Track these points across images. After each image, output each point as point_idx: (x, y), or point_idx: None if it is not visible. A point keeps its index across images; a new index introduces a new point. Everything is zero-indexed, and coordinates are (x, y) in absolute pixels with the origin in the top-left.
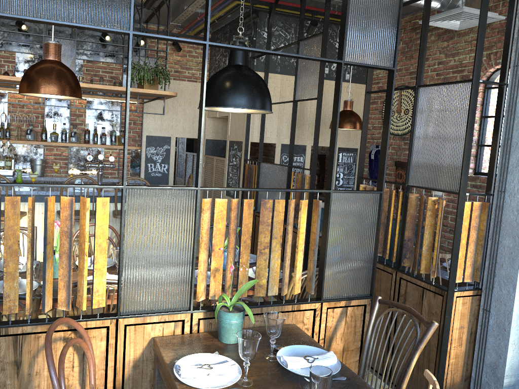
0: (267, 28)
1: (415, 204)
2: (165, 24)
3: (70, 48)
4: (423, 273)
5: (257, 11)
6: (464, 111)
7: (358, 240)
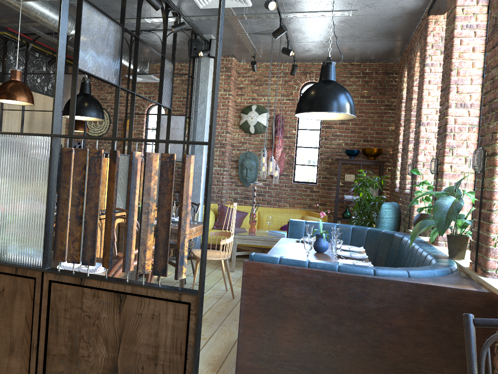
0: (12, 52)
1: None
2: None
3: None
4: None
5: (9, 40)
6: (182, 127)
7: None
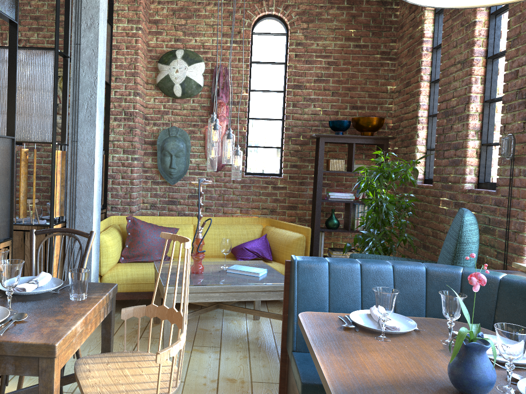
0: None
1: None
2: None
3: None
4: (23, 218)
5: None
6: (49, 73)
7: (0, 184)
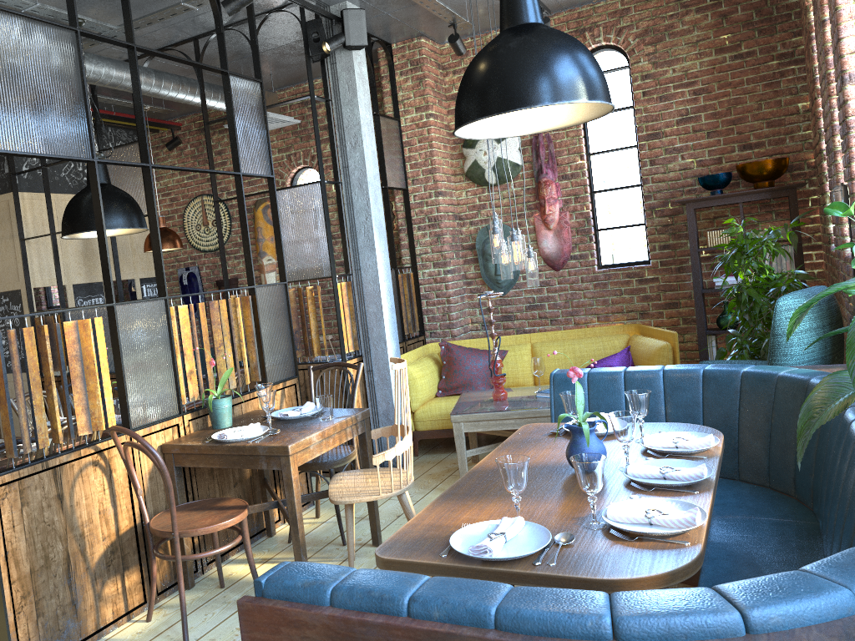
0: None
1: (294, 297)
2: None
3: None
4: (317, 356)
5: None
6: (319, 207)
7: (279, 327)
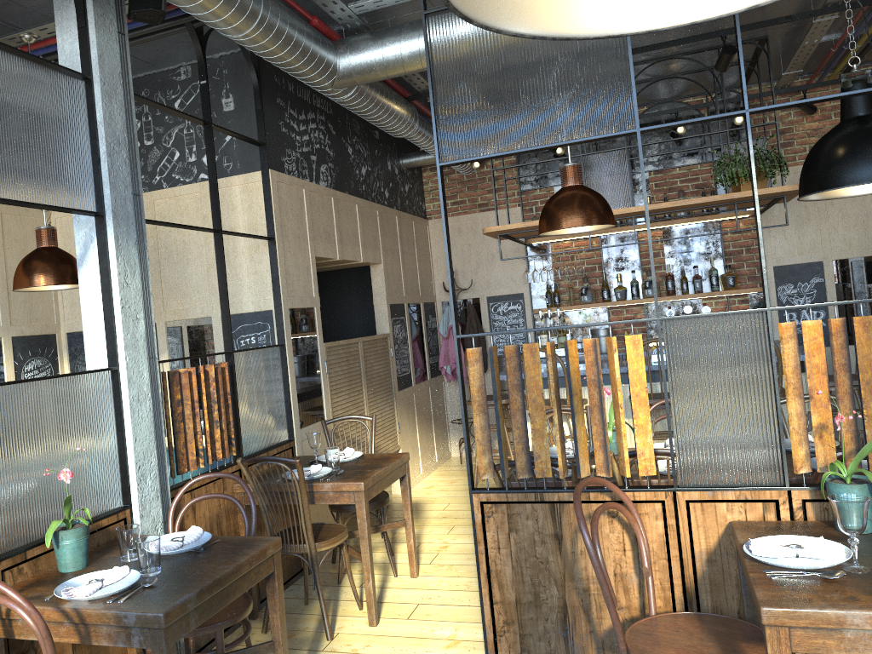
0: None
1: None
2: (779, 76)
3: (618, 161)
4: None
5: None
6: None
7: None
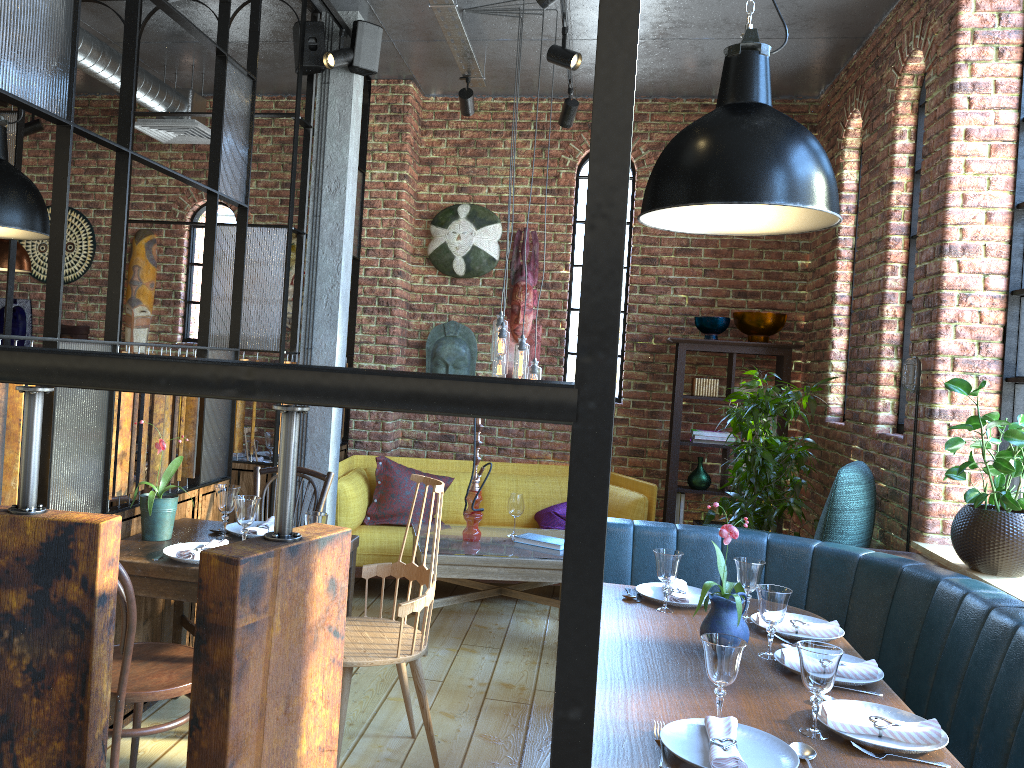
0: None
1: None
2: None
3: None
4: (238, 452)
5: None
6: (279, 259)
7: (221, 408)
